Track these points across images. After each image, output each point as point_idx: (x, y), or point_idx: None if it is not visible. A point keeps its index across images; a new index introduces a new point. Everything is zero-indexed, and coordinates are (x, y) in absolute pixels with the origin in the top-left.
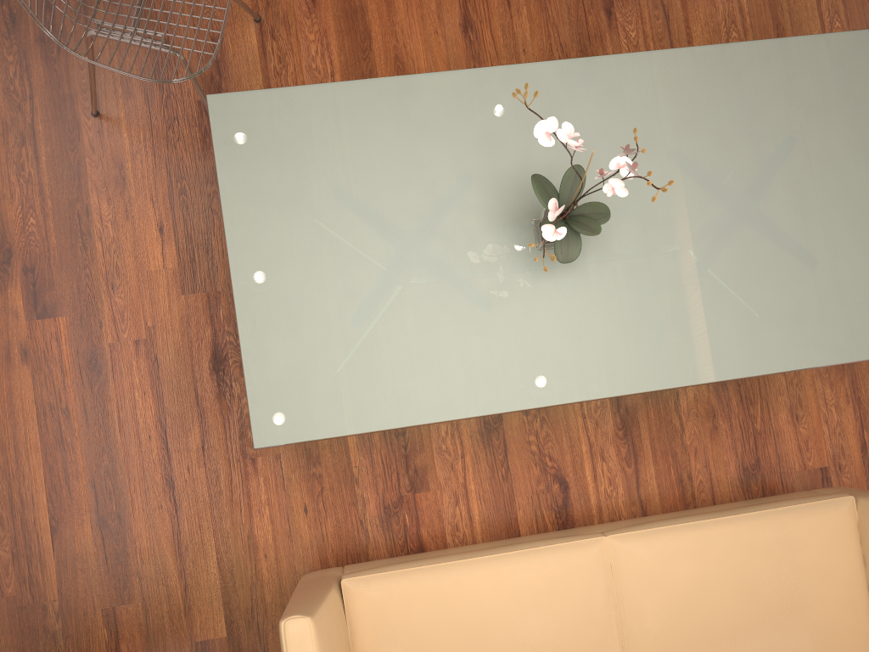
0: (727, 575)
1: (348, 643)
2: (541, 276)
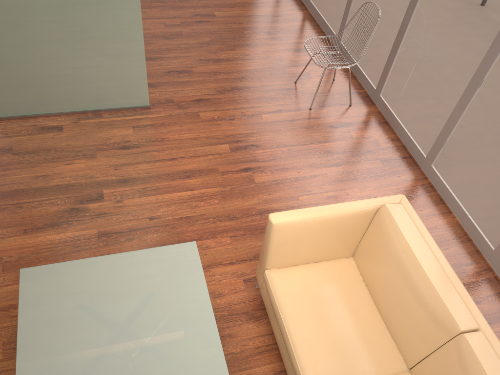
0: (316, 328)
1: None
2: None
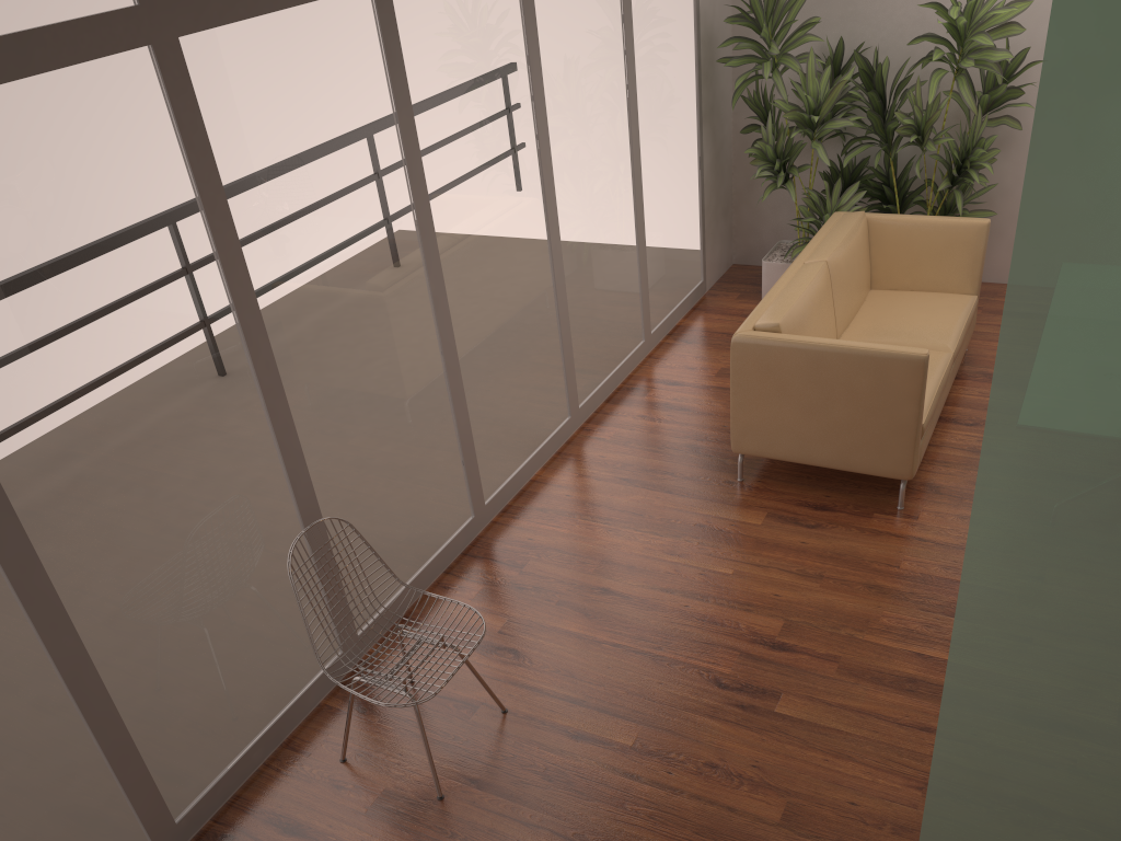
0: None
1: (946, 288)
2: None
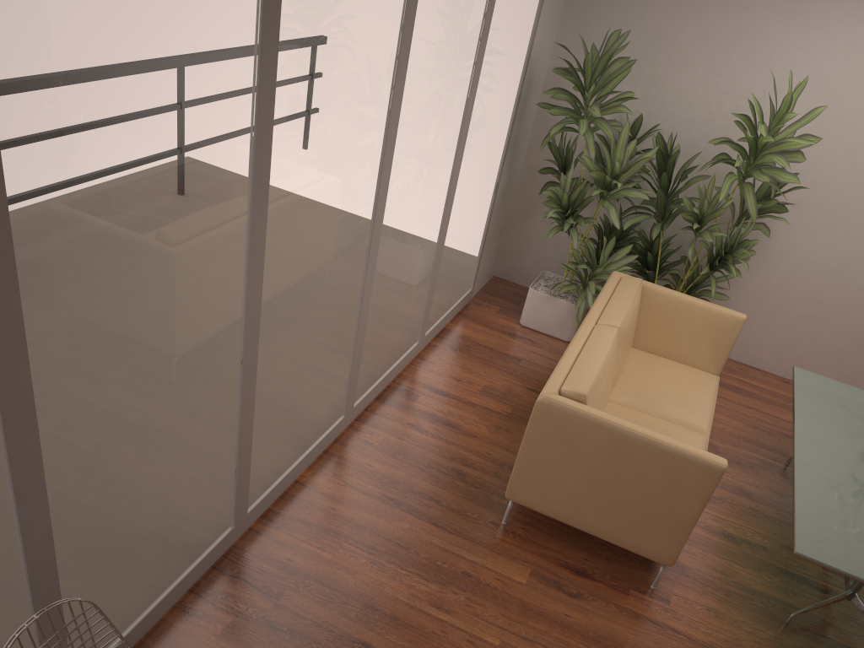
0: None
1: (695, 363)
2: (860, 453)
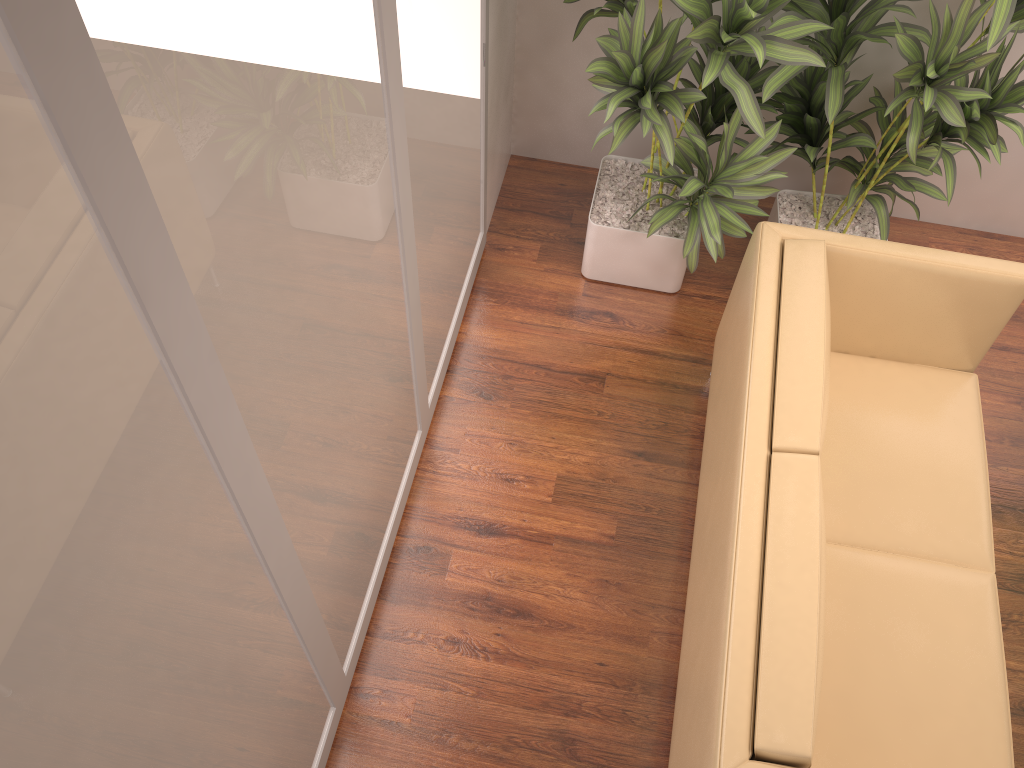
0: (951, 660)
1: (931, 359)
2: None
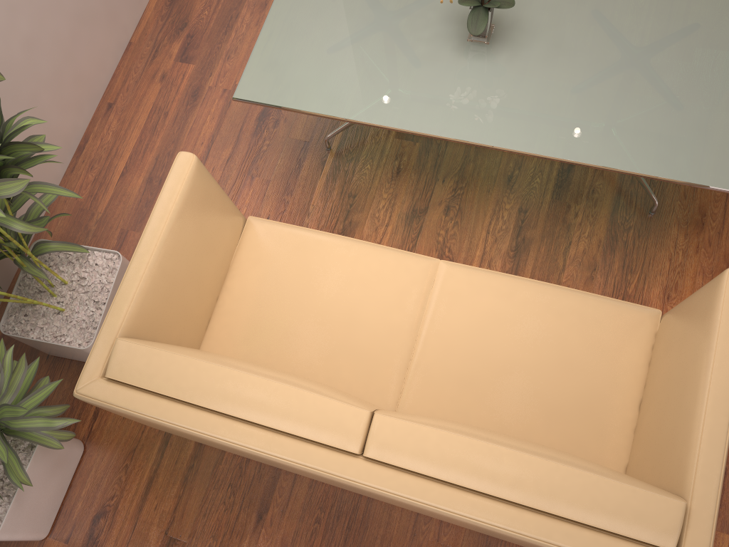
0: (520, 318)
1: (230, 250)
2: (462, 57)
